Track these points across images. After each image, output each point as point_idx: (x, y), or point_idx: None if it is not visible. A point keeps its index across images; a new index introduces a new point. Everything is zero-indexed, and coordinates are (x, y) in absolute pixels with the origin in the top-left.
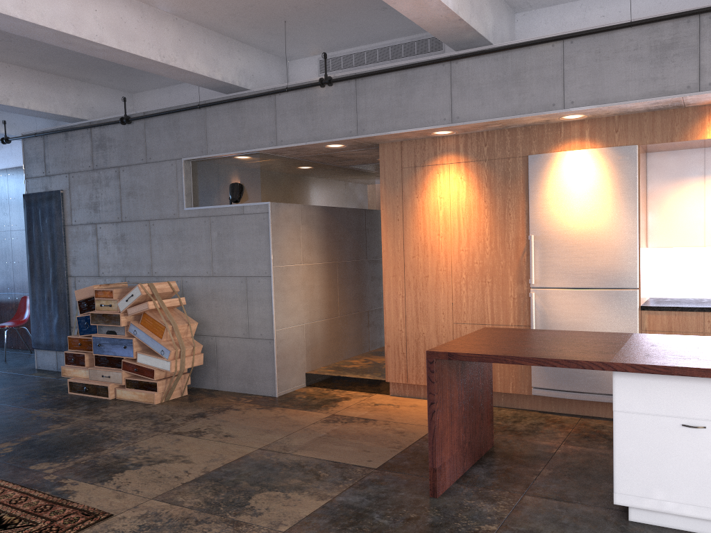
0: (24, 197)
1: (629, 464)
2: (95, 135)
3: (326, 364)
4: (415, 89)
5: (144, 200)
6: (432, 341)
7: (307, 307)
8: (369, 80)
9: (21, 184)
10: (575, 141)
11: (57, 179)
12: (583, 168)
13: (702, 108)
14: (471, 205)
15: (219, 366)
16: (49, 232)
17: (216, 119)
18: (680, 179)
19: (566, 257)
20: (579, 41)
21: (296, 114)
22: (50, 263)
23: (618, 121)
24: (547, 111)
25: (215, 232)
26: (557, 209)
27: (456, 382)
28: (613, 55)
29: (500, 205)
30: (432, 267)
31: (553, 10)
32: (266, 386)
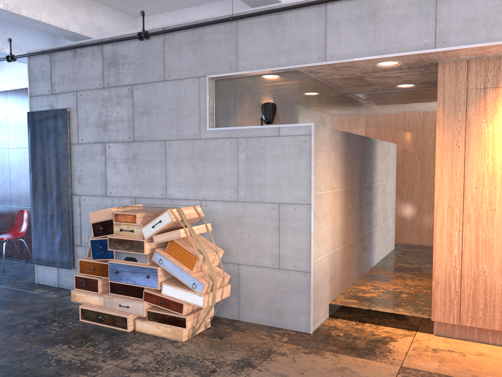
0: (28, 115)
1: None
2: (107, 52)
3: (341, 292)
4: None
5: (159, 119)
6: (496, 281)
7: (332, 235)
8: None
9: (19, 106)
10: None
11: (63, 97)
12: None
13: None
14: None
15: (241, 296)
16: (54, 150)
17: (250, 32)
18: None
19: None
20: None
21: (352, 25)
22: (54, 181)
23: None
24: None
25: (243, 154)
26: None
27: None
28: None
29: None
30: (501, 200)
31: None
32: (298, 321)
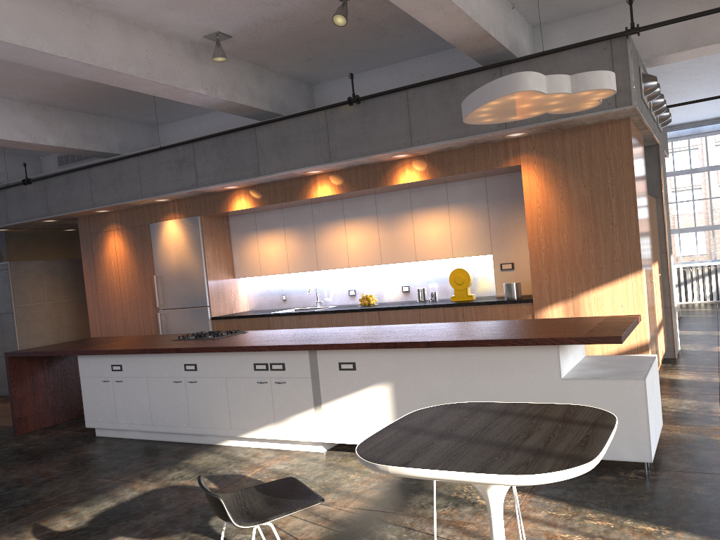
0: None
1: (88, 405)
2: None
3: None
4: (74, 185)
5: None
6: None
7: (55, 332)
8: (51, 179)
9: None
10: (172, 214)
11: None
12: (174, 232)
13: (225, 192)
14: (127, 257)
15: None
16: None
17: None
18: (246, 233)
19: (172, 289)
20: (145, 157)
21: (17, 202)
22: None
23: (190, 201)
24: (135, 199)
25: None
26: (165, 258)
27: (41, 370)
28: (160, 166)
29: (141, 256)
30: (112, 299)
31: (176, 125)
32: None
